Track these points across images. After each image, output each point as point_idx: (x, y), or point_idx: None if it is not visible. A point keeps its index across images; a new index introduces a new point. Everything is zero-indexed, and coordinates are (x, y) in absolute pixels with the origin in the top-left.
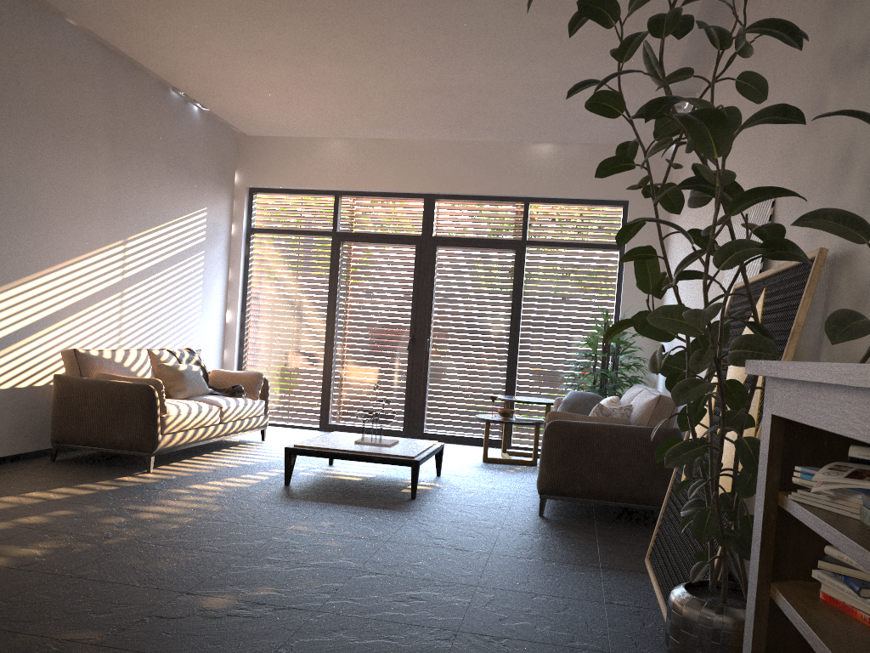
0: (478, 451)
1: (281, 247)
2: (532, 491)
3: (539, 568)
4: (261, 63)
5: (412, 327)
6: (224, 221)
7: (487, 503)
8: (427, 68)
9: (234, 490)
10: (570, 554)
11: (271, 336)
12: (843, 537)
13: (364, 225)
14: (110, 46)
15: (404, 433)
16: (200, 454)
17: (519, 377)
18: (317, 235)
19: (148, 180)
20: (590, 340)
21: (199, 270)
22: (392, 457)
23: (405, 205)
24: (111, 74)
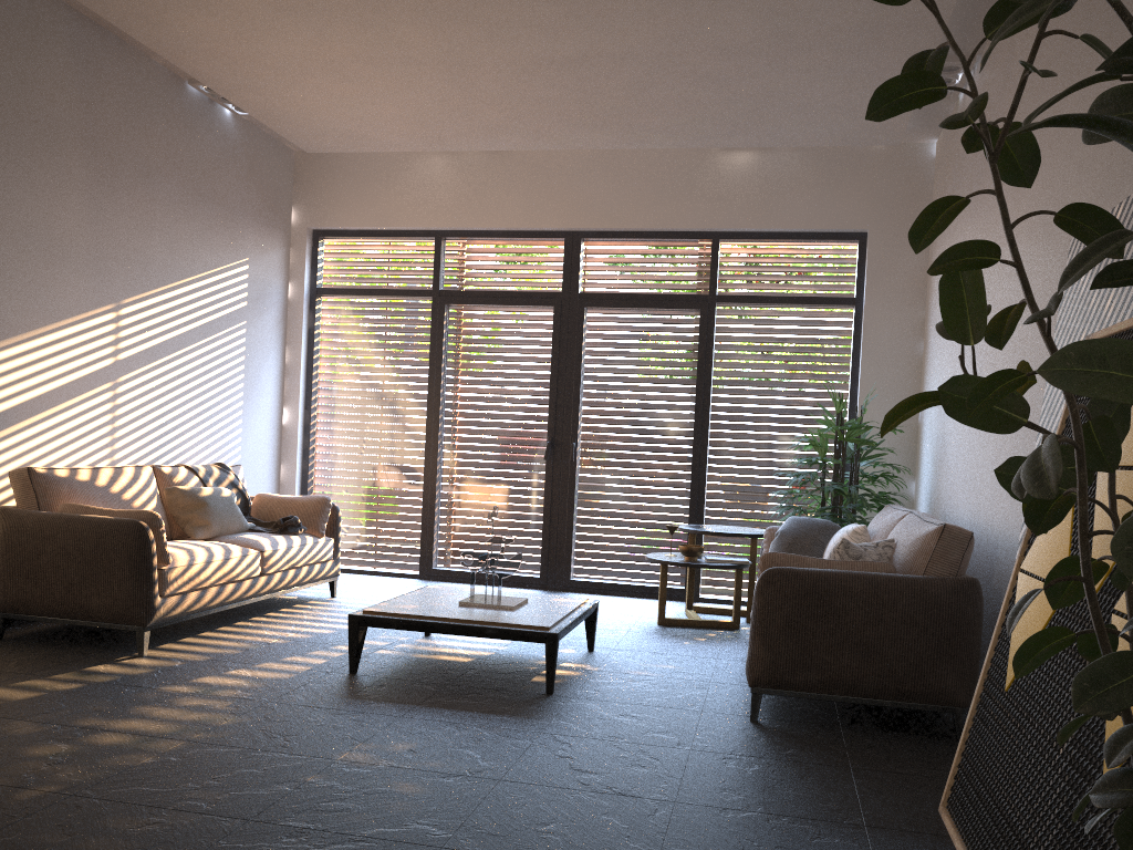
0: (651, 608)
1: (360, 314)
2: (736, 674)
3: (761, 832)
4: (308, 27)
5: (551, 426)
6: (277, 278)
7: (666, 700)
8: (561, 25)
9: (267, 685)
10: (810, 800)
11: (348, 443)
12: None
13: (478, 280)
14: (85, 11)
15: (542, 581)
16: (231, 622)
17: (709, 497)
18: (411, 295)
19: (153, 216)
20: (815, 440)
21: (238, 350)
22: (516, 629)
23: (538, 248)
24: (88, 54)
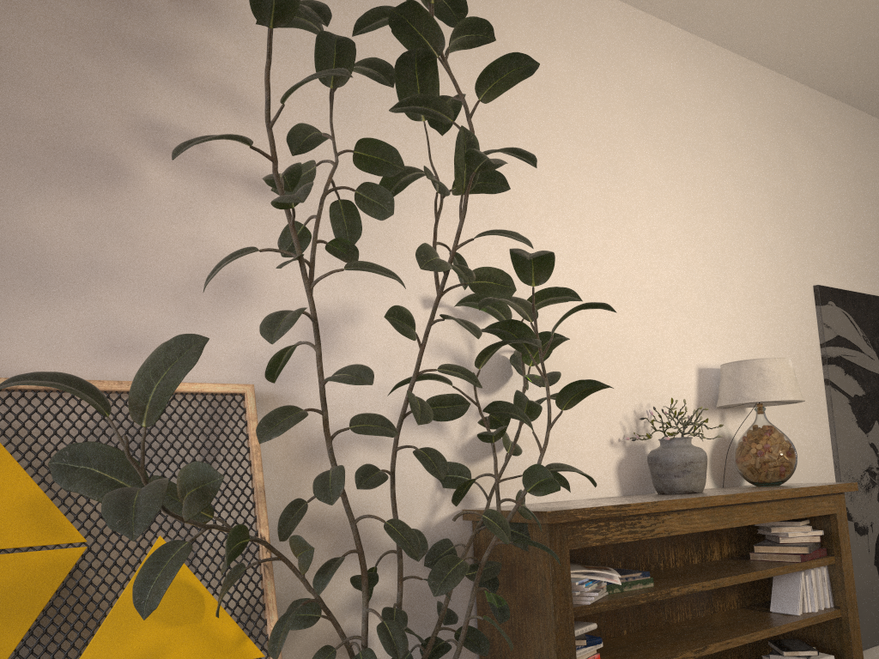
0: None
1: None
2: None
3: None
4: None
5: None
6: None
7: None
8: None
9: None
10: None
11: None
12: (658, 592)
13: None
14: None
15: None
16: None
17: None
18: None
19: None
20: None
21: None
22: None
23: None
24: None
